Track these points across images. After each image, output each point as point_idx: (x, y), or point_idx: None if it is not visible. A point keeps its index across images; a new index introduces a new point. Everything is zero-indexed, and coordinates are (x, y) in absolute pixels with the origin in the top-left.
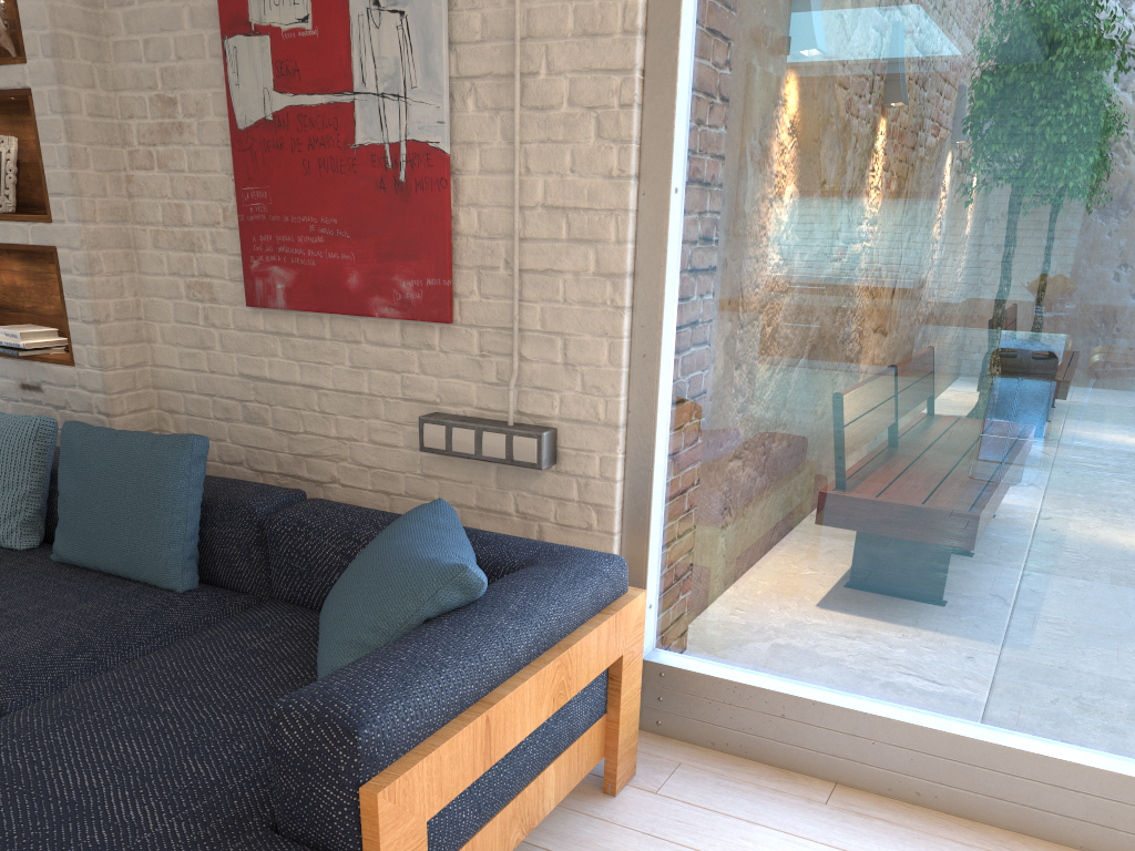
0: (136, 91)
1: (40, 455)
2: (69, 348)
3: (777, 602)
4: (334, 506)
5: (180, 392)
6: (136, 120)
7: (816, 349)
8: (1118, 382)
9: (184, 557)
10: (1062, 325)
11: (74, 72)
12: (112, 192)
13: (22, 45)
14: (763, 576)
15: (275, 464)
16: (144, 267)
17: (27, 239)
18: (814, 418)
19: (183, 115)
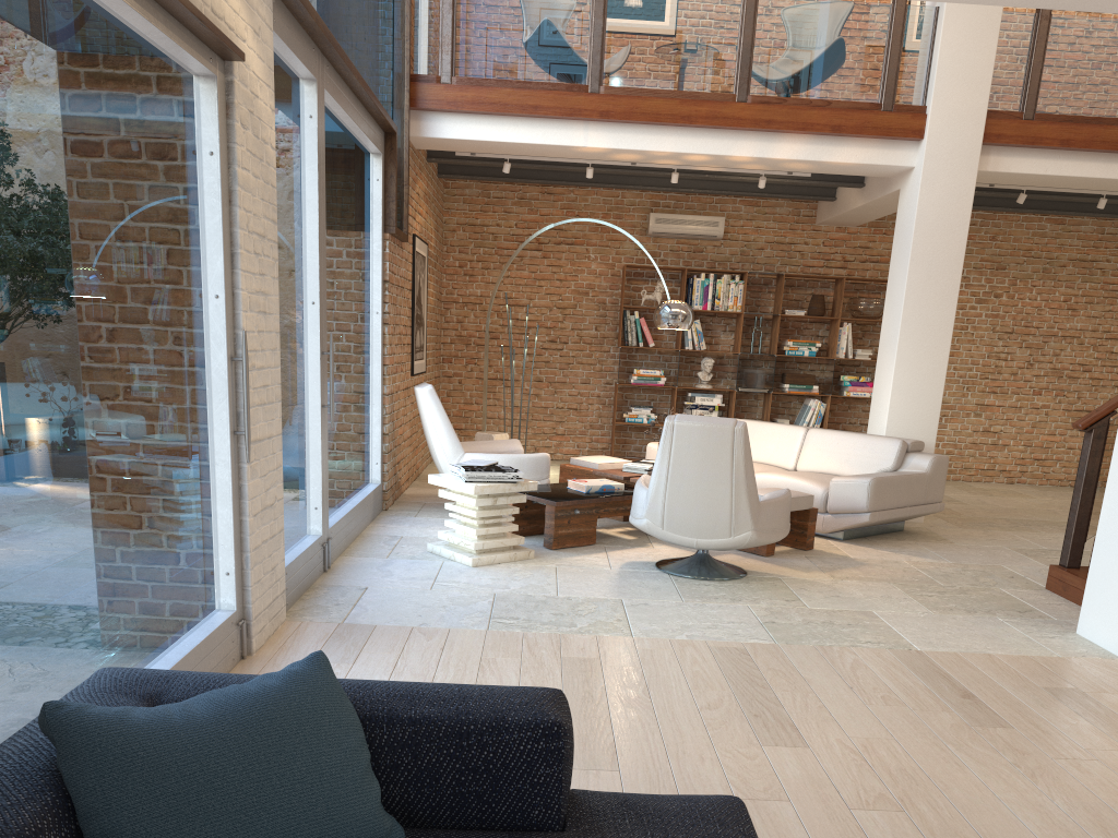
0: None
1: None
2: None
3: (23, 686)
4: None
5: None
6: None
7: (2, 422)
8: (121, 409)
9: None
10: (99, 374)
11: None
12: None
13: None
14: (10, 668)
15: None
16: None
17: None
18: (12, 489)
19: None
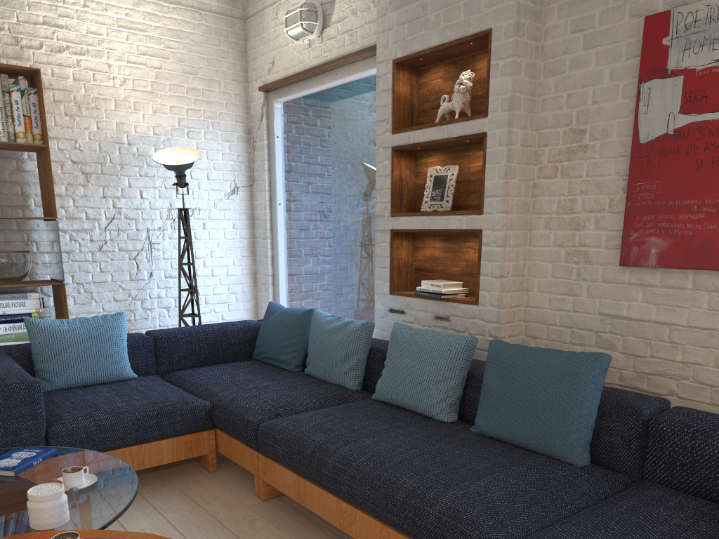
0: (554, 128)
1: (465, 361)
2: (476, 293)
3: None
4: (710, 415)
5: (544, 324)
6: (549, 146)
7: None
8: None
9: (584, 441)
10: None
11: (518, 119)
12: (523, 193)
13: (486, 106)
14: None
15: (617, 378)
16: (534, 242)
17: (461, 226)
18: None
19: (589, 140)
